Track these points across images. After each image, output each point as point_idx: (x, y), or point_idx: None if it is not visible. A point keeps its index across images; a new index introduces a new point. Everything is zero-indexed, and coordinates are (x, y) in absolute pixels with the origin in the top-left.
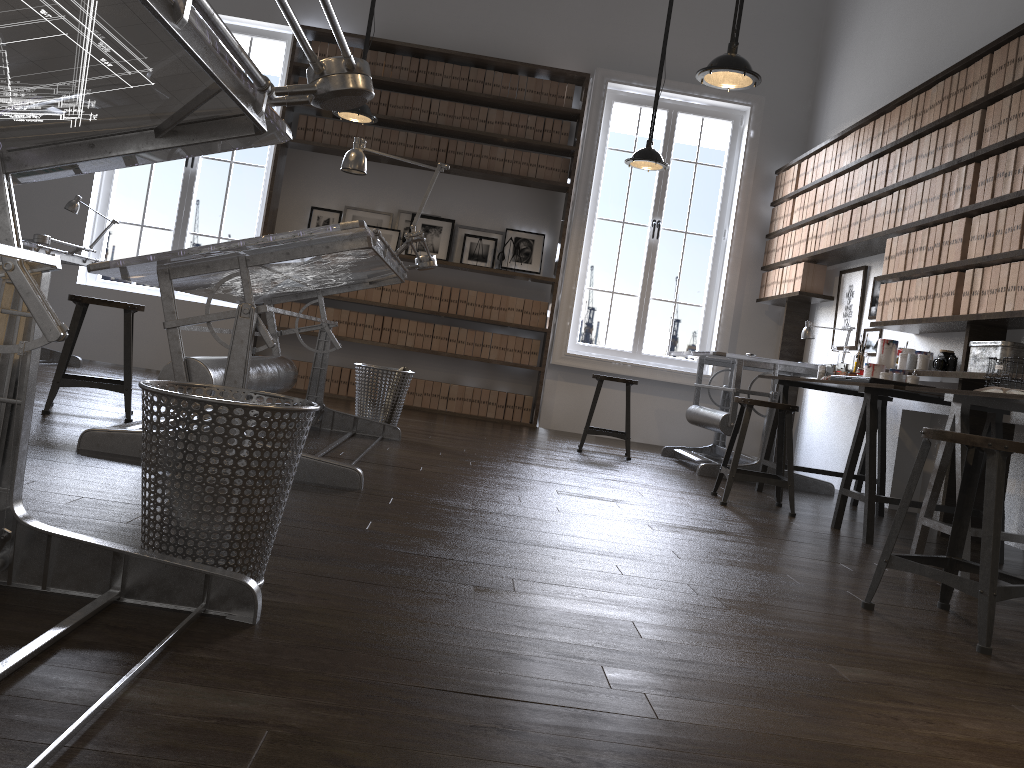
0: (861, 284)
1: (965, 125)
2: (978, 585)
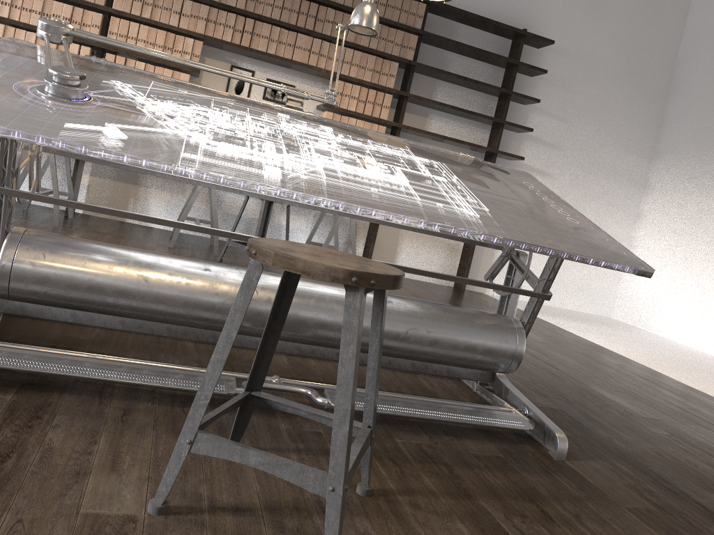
0: None
1: None
2: None
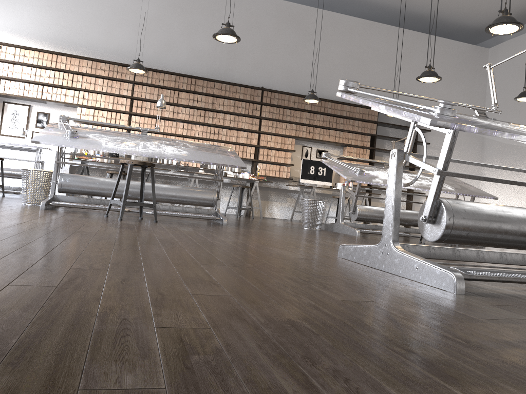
0: (27, 112)
1: (124, 85)
2: (251, 209)
